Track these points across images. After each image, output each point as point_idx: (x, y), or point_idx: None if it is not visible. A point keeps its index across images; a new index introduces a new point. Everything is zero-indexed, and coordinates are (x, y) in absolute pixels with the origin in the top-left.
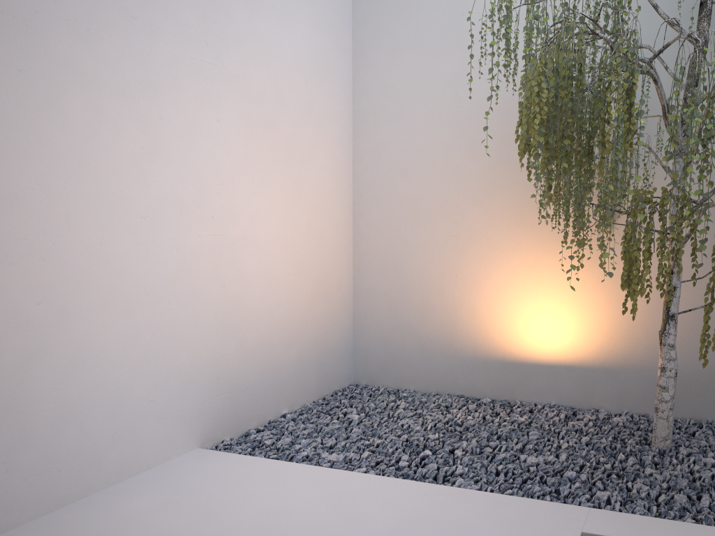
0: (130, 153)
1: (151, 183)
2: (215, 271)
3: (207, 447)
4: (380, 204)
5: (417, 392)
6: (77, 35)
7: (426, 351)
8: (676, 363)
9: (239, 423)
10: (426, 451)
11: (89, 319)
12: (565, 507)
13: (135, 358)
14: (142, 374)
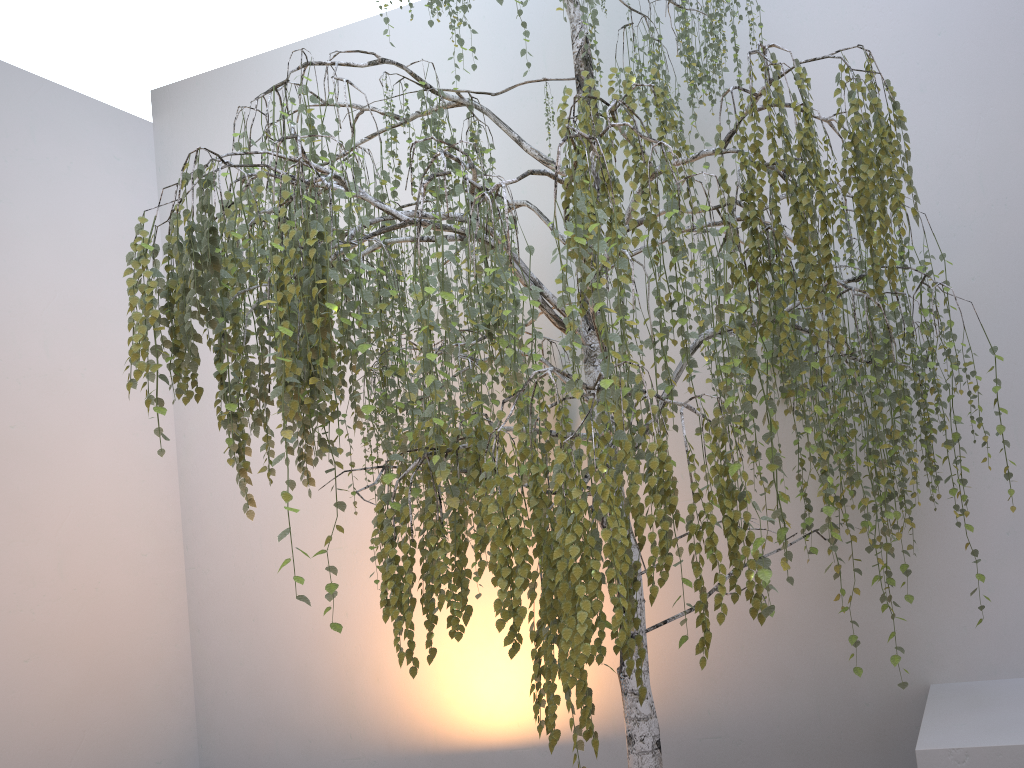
0: None
1: None
2: None
3: None
4: (222, 515)
5: None
6: None
7: (313, 754)
8: (656, 723)
9: None
10: None
11: None
12: None
13: None
14: None
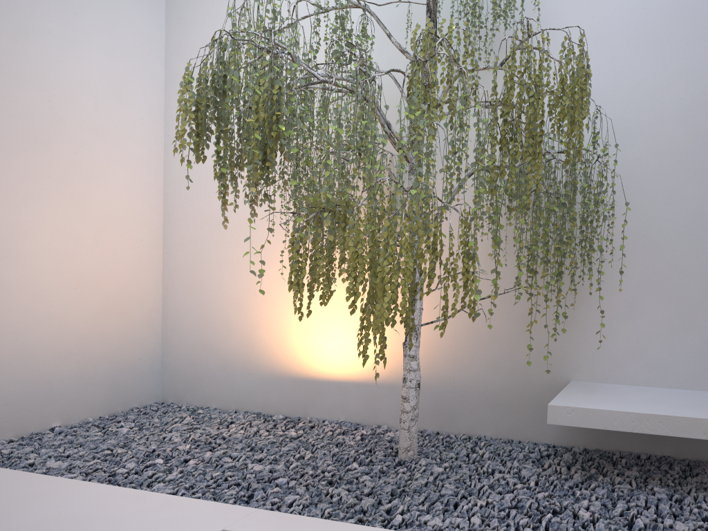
0: None
1: None
2: None
3: None
4: (187, 225)
5: (216, 410)
6: None
7: (227, 368)
8: (419, 374)
9: None
10: (158, 459)
11: None
12: (235, 508)
13: None
14: None
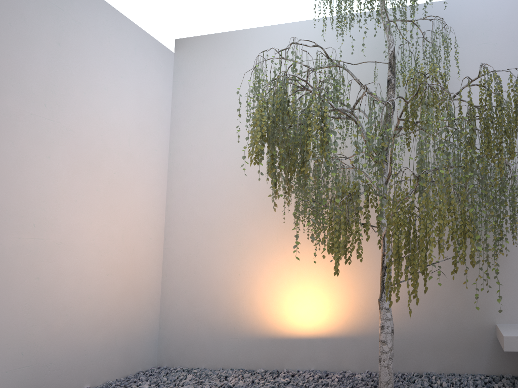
0: None
1: None
2: (31, 265)
3: None
4: (184, 226)
5: (207, 369)
6: None
7: (215, 335)
8: (392, 322)
9: None
10: None
11: None
12: None
13: None
14: None
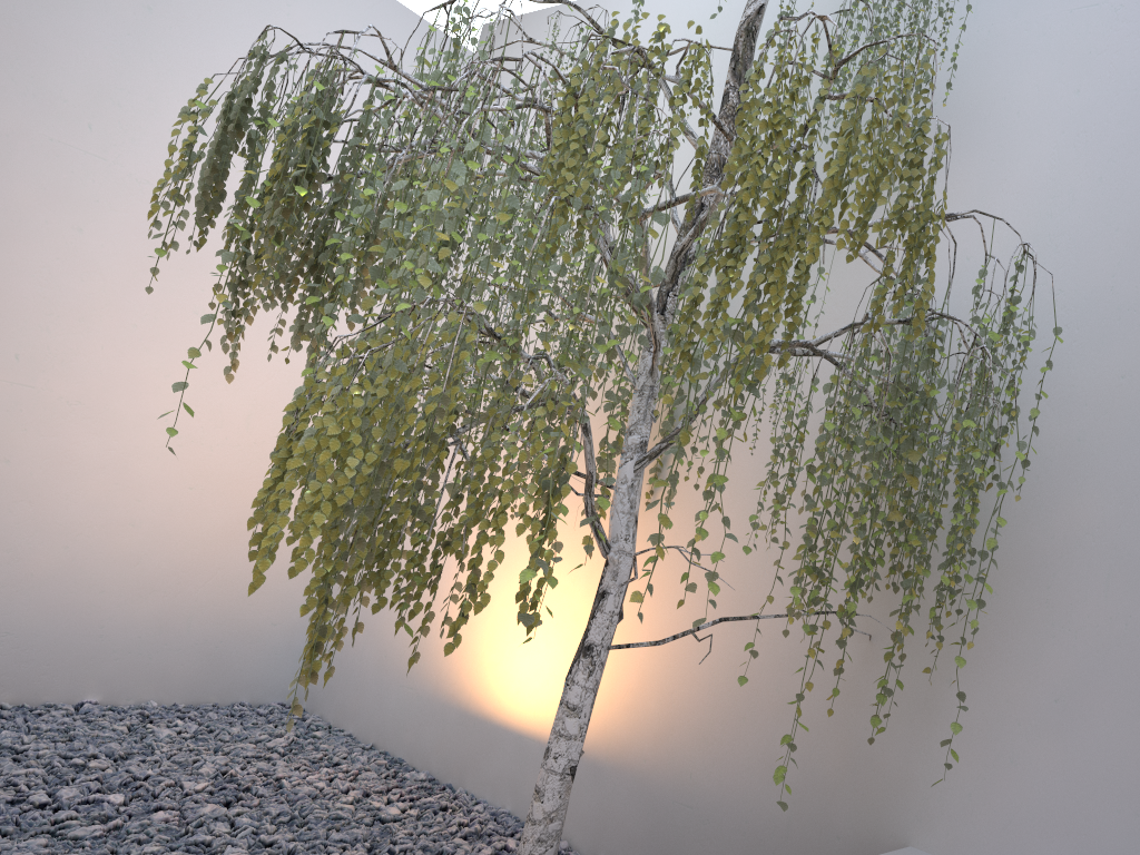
0: None
1: None
2: None
3: None
4: None
5: (346, 737)
6: None
7: (383, 669)
8: (579, 747)
9: None
10: (116, 795)
11: None
12: None
13: None
14: None
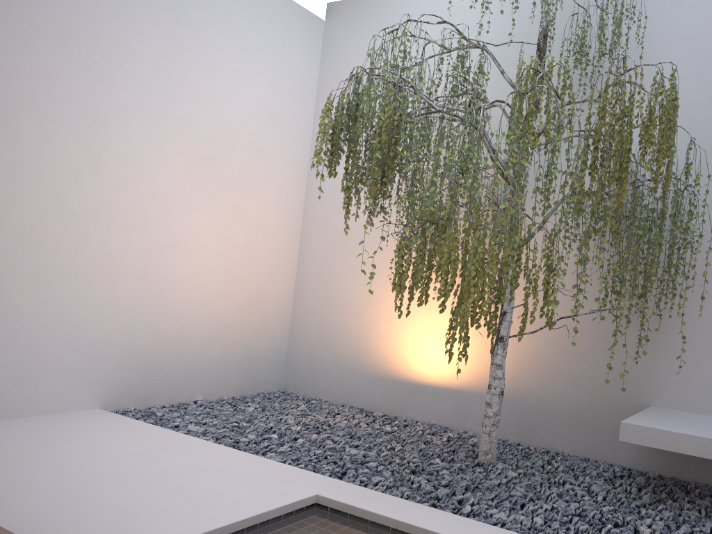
0: (71, 166)
1: (88, 190)
2: (140, 267)
3: (108, 410)
4: (320, 236)
5: (327, 402)
6: (39, 79)
7: (340, 366)
8: (503, 382)
9: (147, 397)
10: (273, 435)
11: (11, 283)
12: (329, 479)
13: (49, 322)
14: (53, 336)
